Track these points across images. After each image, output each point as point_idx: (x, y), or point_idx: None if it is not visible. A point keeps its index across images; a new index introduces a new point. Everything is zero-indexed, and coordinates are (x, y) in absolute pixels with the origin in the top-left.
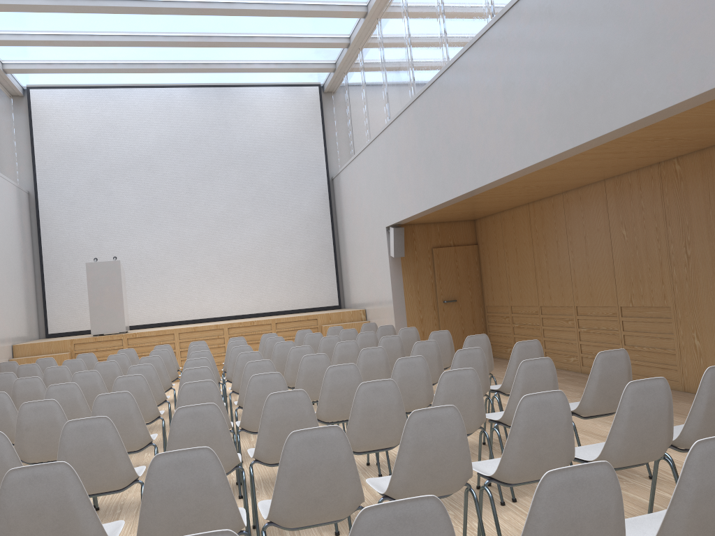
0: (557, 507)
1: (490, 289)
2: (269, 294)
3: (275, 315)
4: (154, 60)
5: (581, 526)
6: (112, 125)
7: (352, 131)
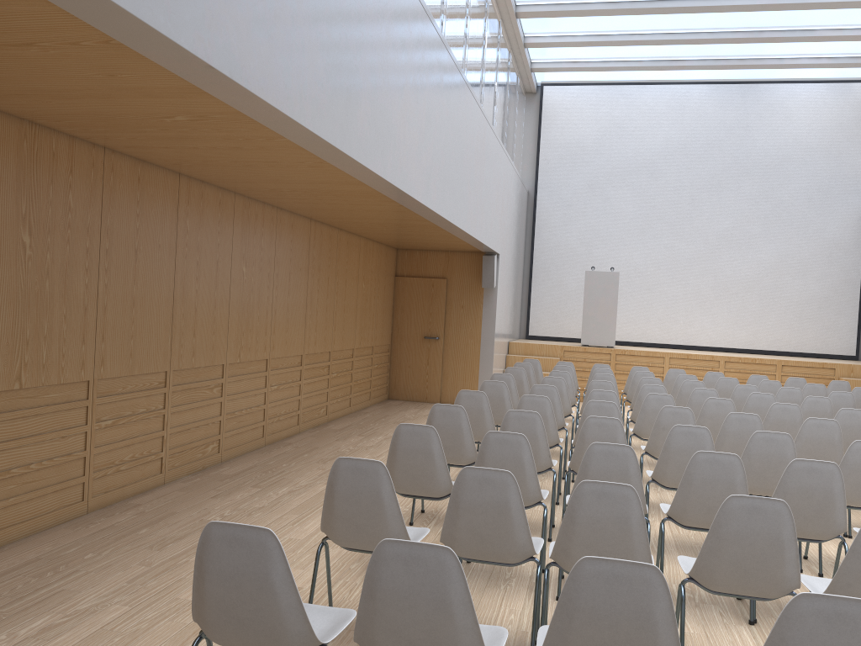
0: None
1: None
2: (768, 329)
3: (771, 355)
4: (684, 56)
5: None
6: (618, 126)
7: None
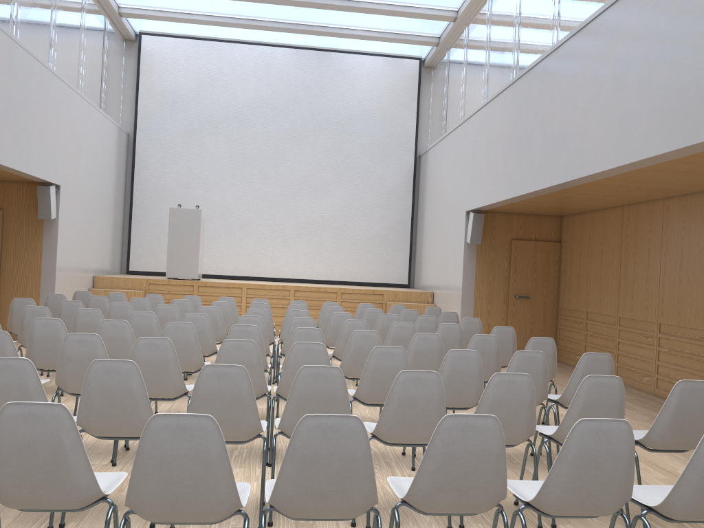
0: None
1: (567, 291)
2: (340, 263)
3: (343, 285)
4: (260, 17)
5: None
6: (212, 78)
7: (446, 109)
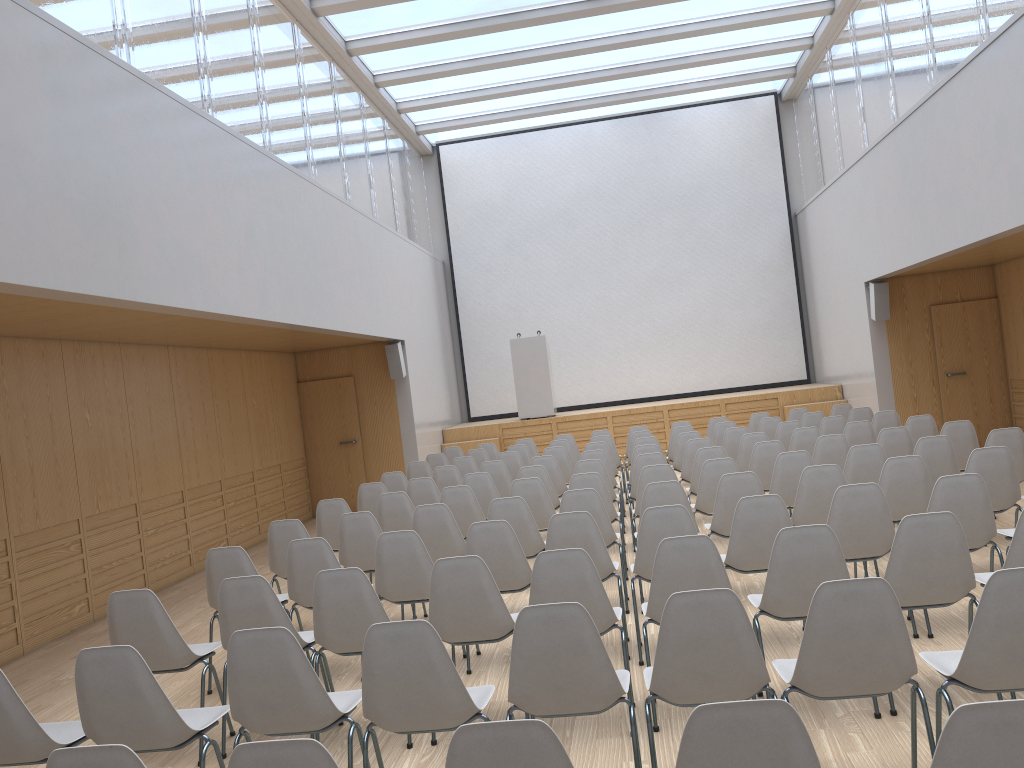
0: (912, 538)
1: (1014, 358)
2: (716, 367)
3: (724, 393)
4: (572, 98)
5: (932, 552)
6: (525, 177)
7: (820, 153)
